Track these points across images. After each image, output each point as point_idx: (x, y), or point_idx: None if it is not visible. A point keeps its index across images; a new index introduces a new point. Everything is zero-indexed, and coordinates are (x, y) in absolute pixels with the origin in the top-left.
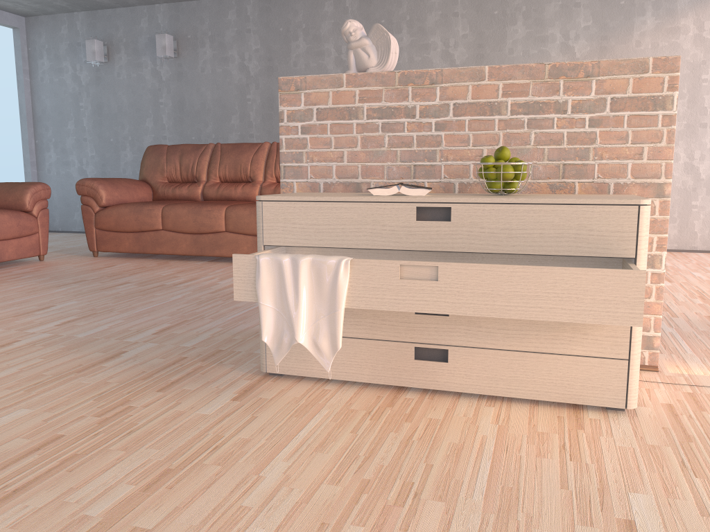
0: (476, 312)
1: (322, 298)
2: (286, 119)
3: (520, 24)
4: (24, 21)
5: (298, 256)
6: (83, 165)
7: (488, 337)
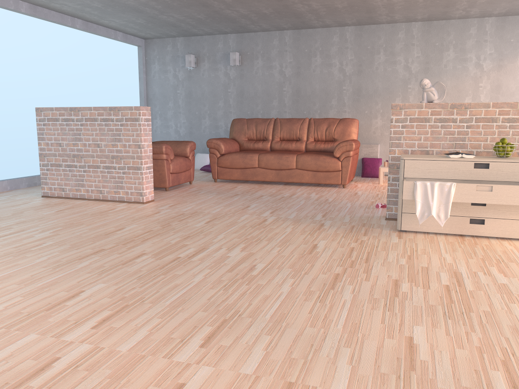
0: (507, 203)
1: (442, 198)
2: (394, 121)
3: (451, 51)
4: (144, 41)
5: (433, 182)
6: (178, 127)
7: (502, 214)
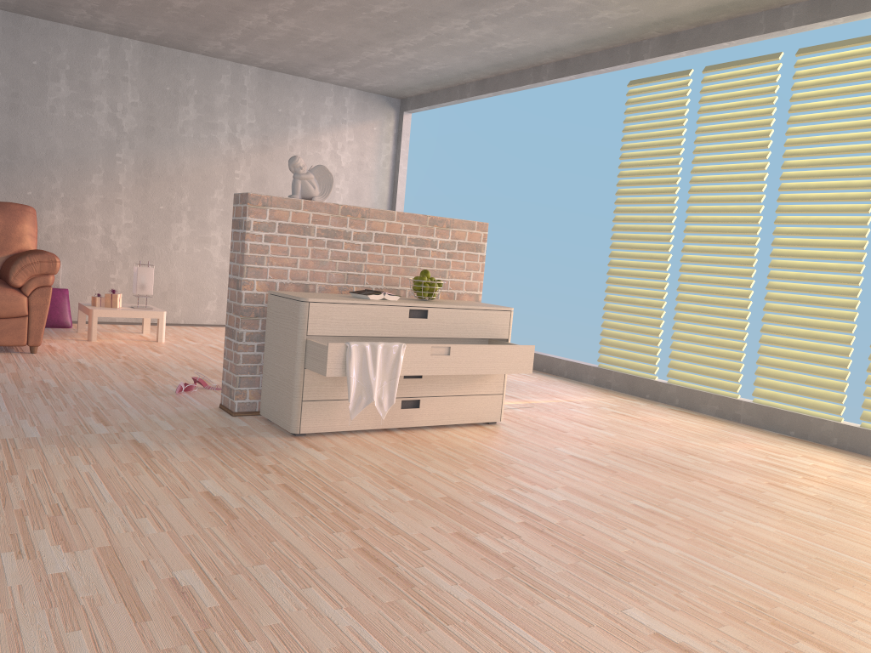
0: (466, 372)
1: (386, 370)
2: (252, 228)
3: (192, 106)
4: None
5: (375, 343)
6: None
7: (441, 389)
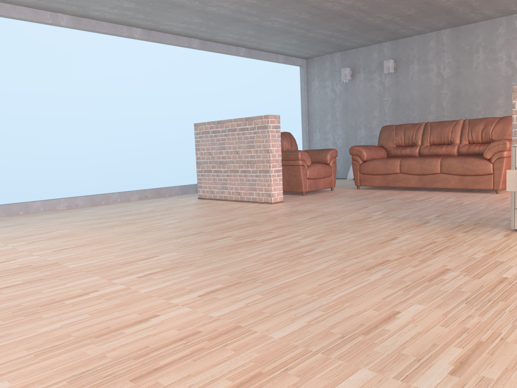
0: None
1: None
2: (516, 107)
3: None
4: (305, 61)
5: None
6: (335, 139)
7: None
